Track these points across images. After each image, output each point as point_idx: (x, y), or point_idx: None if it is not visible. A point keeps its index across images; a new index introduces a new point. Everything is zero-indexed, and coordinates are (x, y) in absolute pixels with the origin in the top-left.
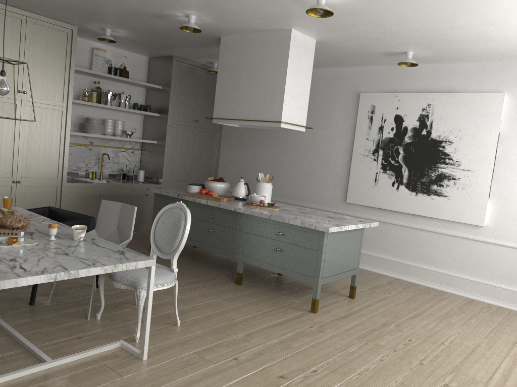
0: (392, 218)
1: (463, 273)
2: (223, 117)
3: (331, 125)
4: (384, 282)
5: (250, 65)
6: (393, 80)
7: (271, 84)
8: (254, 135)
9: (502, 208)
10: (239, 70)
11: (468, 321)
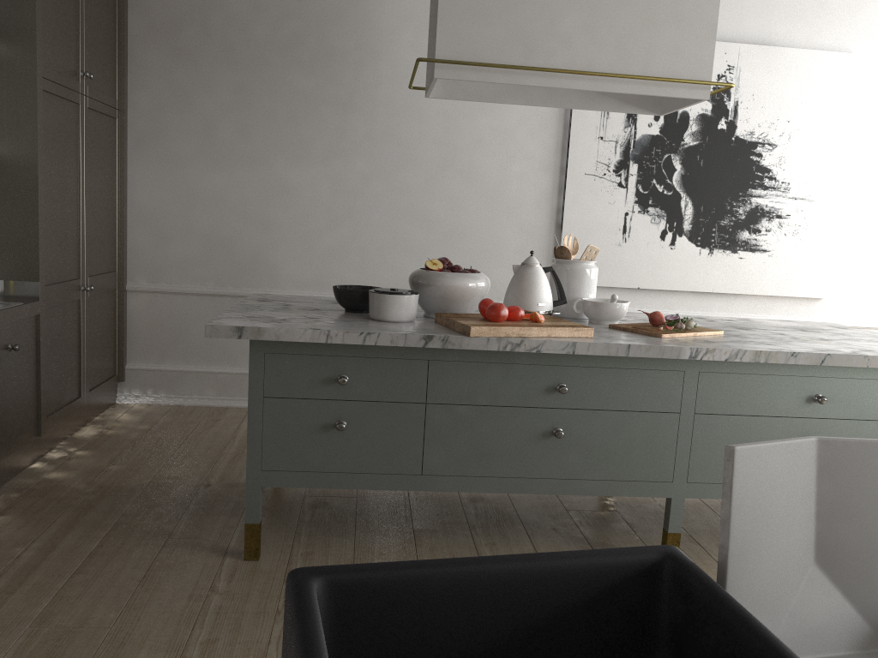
0: (658, 307)
1: None
2: (485, 60)
3: (503, 105)
4: None
5: None
6: None
7: None
8: (258, 128)
9: (850, 264)
10: None
11: None
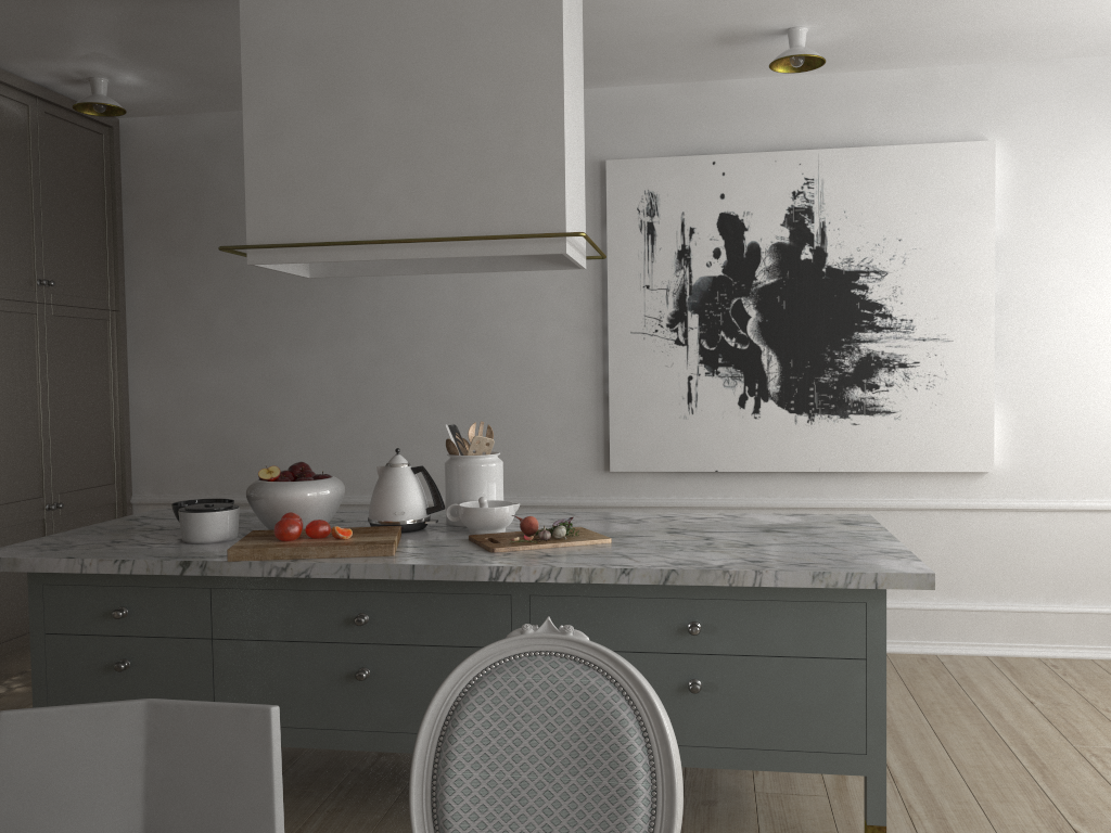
0: (750, 494)
1: (956, 598)
2: (300, 238)
3: None
4: None
5: (394, 42)
6: (695, 123)
7: (502, 106)
8: (256, 314)
9: (1024, 421)
10: (348, 64)
11: None
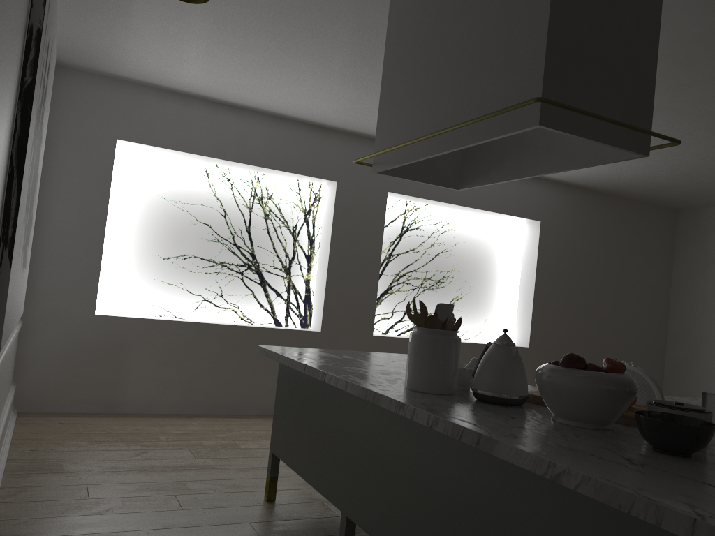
0: None
1: None
2: None
3: None
4: (86, 513)
5: None
6: None
7: None
8: None
9: None
10: None
11: (162, 449)
